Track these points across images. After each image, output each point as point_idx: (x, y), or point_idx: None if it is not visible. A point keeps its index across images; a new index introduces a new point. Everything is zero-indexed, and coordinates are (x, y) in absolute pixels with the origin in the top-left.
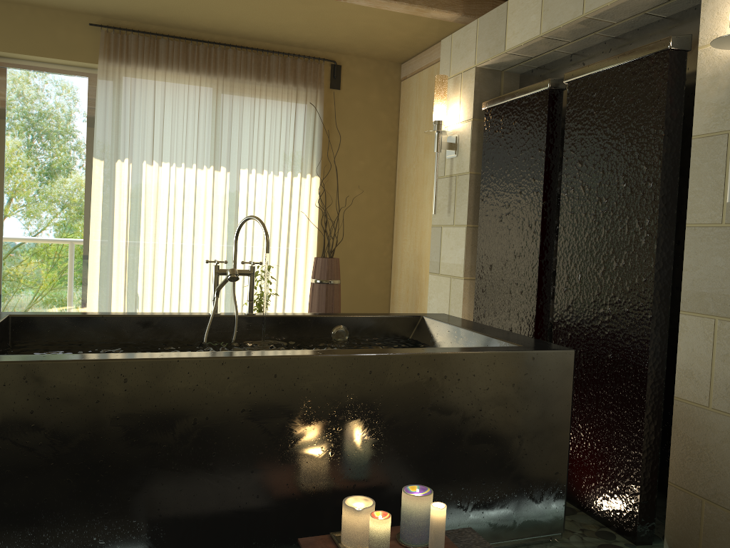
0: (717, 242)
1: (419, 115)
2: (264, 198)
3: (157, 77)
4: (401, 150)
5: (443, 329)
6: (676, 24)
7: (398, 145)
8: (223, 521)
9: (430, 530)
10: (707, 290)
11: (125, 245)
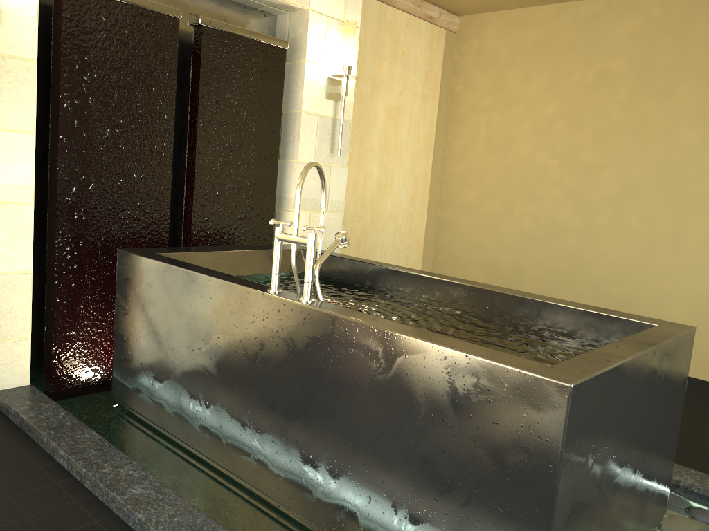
0: (312, 172)
1: None
2: None
3: None
4: None
5: (206, 258)
6: (224, 6)
7: None
8: None
9: None
10: (307, 197)
11: None
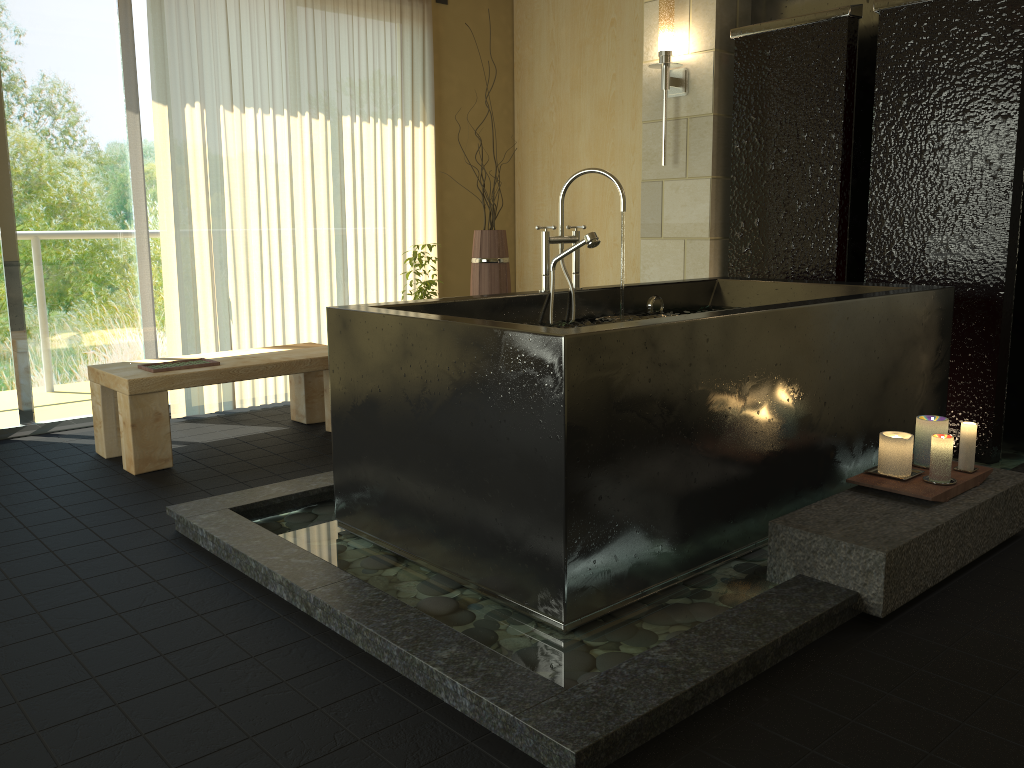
0: None
1: (557, 42)
2: (372, 156)
3: None
4: (521, 89)
5: (765, 288)
6: None
7: (513, 81)
8: (762, 480)
9: (963, 447)
10: None
11: (206, 230)
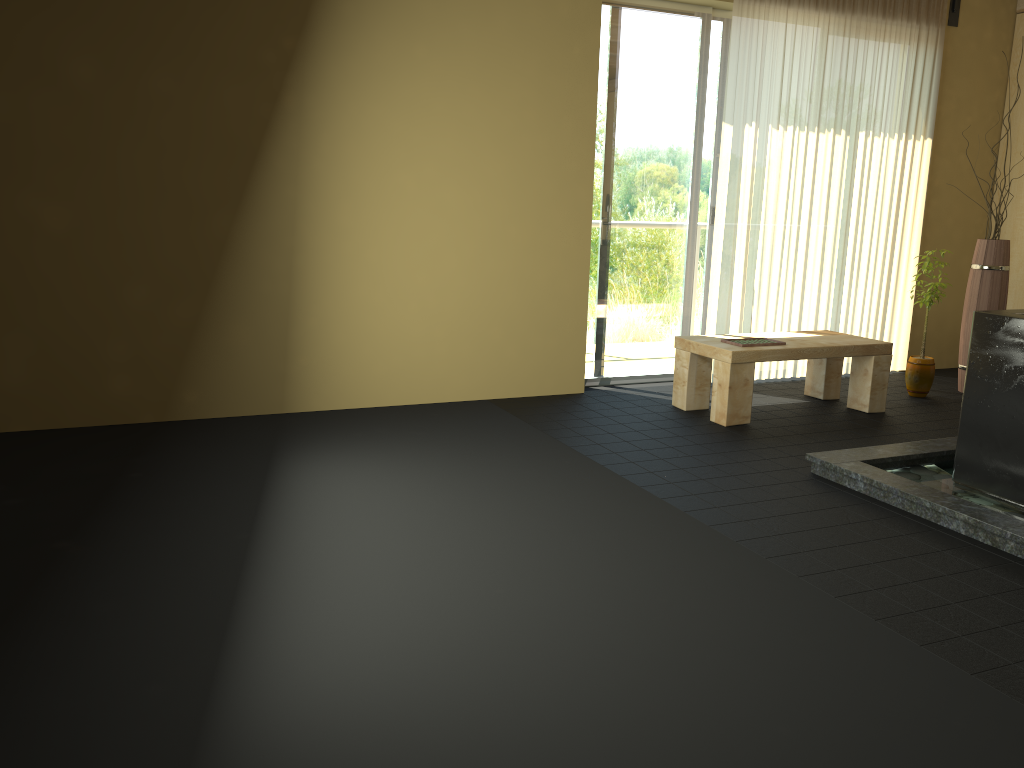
0: None
1: None
2: (877, 167)
3: (788, 17)
4: (1013, 103)
5: None
6: None
7: (1005, 96)
8: None
9: None
10: None
11: (745, 230)
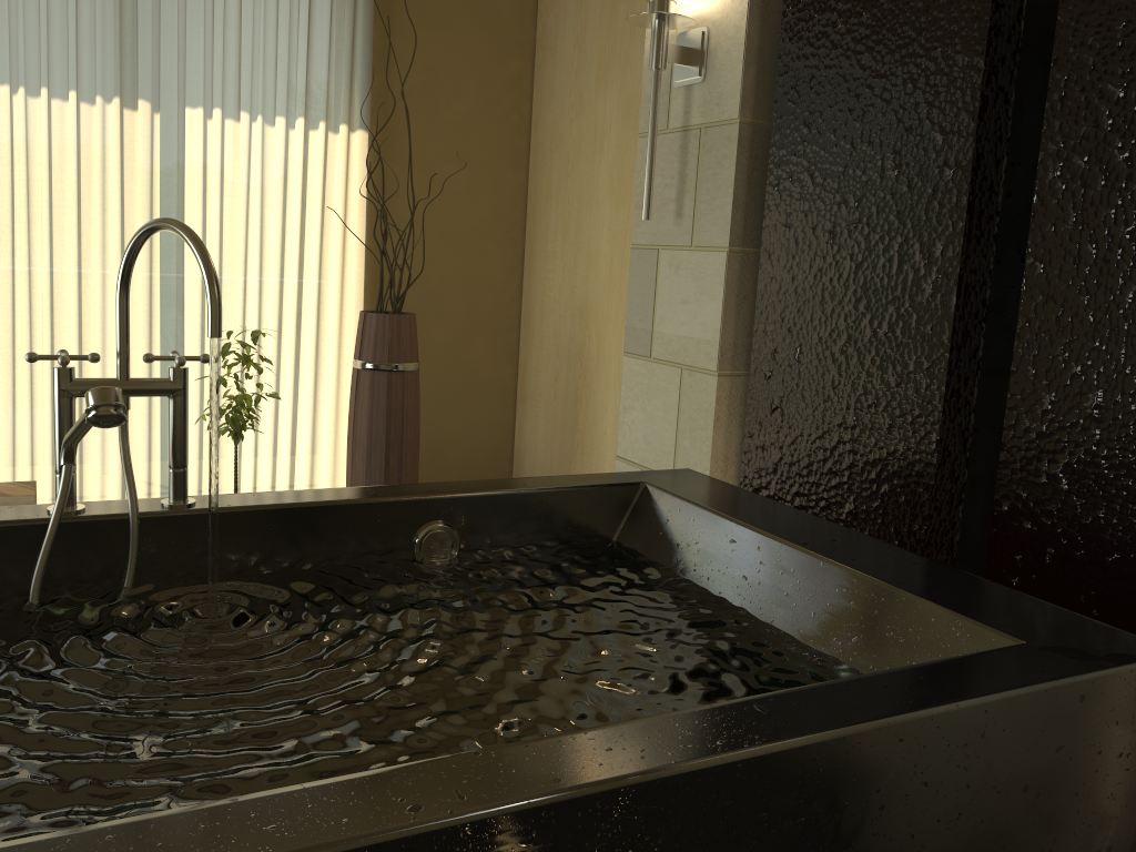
0: None
1: (585, 2)
2: (245, 176)
3: None
4: (541, 81)
5: (713, 531)
6: None
7: (534, 68)
8: None
9: None
10: None
11: None
